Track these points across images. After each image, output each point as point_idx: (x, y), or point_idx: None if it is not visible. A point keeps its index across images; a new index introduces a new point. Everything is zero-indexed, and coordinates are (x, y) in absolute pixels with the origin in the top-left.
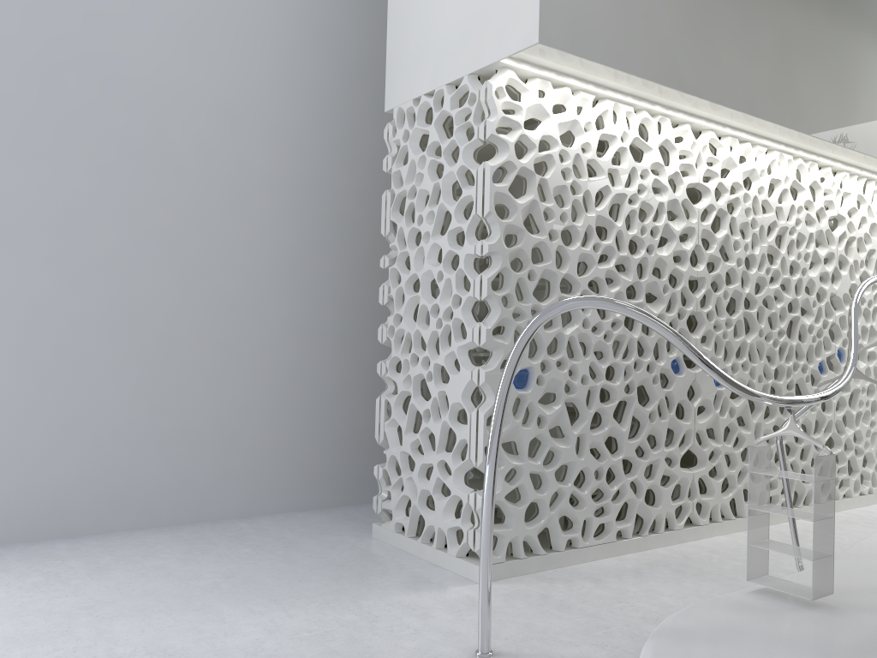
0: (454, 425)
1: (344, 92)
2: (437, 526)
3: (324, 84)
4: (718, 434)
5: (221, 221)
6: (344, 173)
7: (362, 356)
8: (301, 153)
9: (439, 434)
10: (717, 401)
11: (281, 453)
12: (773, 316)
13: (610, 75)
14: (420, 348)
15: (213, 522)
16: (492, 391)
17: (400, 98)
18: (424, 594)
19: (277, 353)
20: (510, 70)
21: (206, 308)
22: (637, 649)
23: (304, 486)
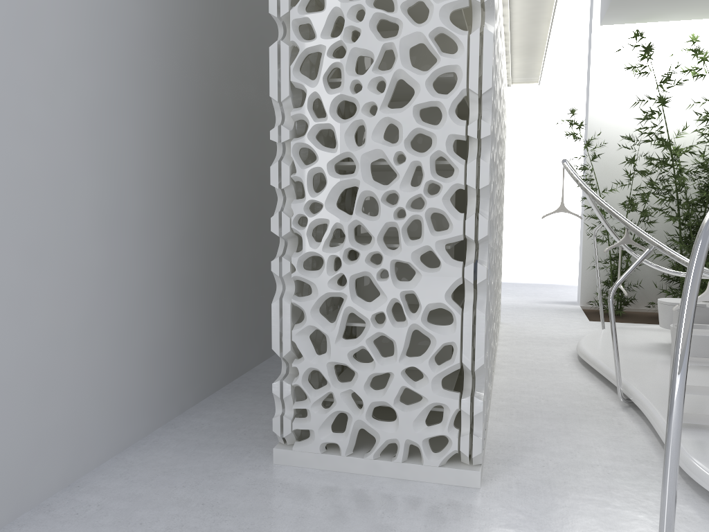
0: (429, 327)
1: None
2: (403, 438)
3: None
4: None
5: (8, 53)
6: (135, 5)
7: (162, 246)
8: None
9: (405, 339)
10: None
11: (98, 387)
12: None
13: None
14: (354, 241)
15: (39, 508)
16: (485, 288)
17: None
18: (473, 522)
19: (86, 253)
20: None
21: (1, 194)
22: (703, 511)
23: (122, 420)
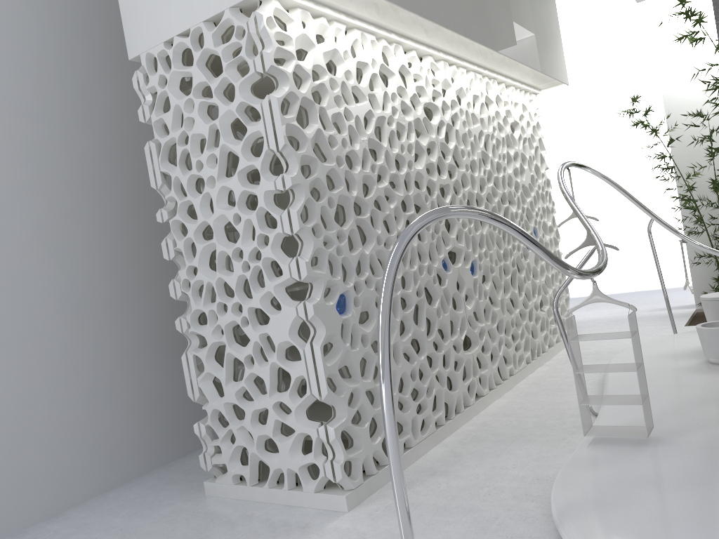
0: (285, 364)
1: (65, 48)
2: (285, 468)
3: (40, 40)
4: (480, 316)
5: None
6: (82, 133)
7: (140, 317)
8: (31, 116)
9: (269, 377)
10: (474, 288)
11: (77, 437)
12: (493, 209)
13: (361, 3)
14: (225, 295)
15: (17, 534)
16: (321, 323)
17: (146, 43)
18: None
19: (50, 334)
20: (274, 0)
21: None
22: (539, 531)
23: (109, 463)
